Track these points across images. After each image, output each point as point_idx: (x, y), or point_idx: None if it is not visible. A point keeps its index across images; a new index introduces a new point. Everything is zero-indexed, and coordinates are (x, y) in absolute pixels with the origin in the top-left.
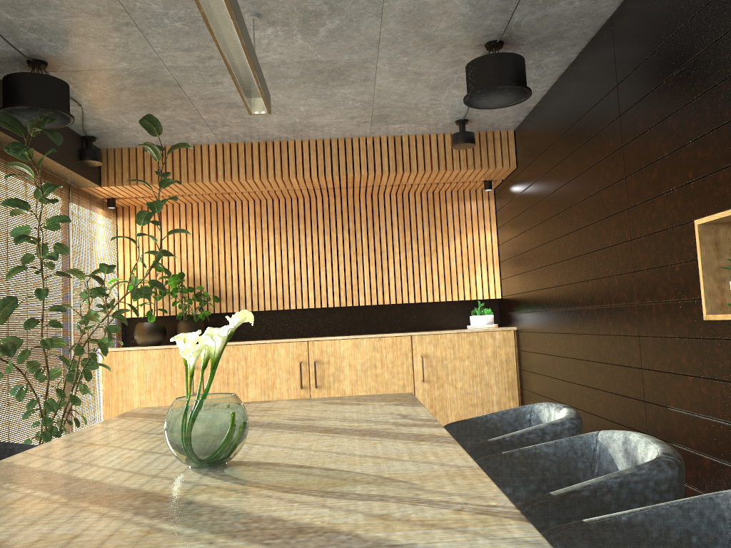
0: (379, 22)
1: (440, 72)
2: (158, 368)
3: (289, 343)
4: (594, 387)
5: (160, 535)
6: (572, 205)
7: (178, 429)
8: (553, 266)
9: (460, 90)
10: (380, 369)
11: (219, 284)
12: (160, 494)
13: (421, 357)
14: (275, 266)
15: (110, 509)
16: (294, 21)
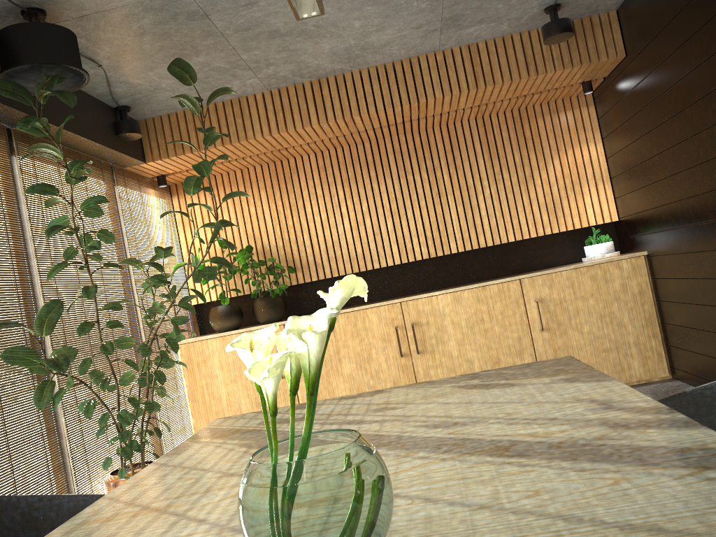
0: None
1: None
2: None
3: (380, 307)
4: None
5: None
6: None
7: (264, 526)
8: (704, 166)
9: None
10: (489, 323)
11: (291, 252)
12: None
13: (536, 302)
14: (349, 223)
15: None
16: None
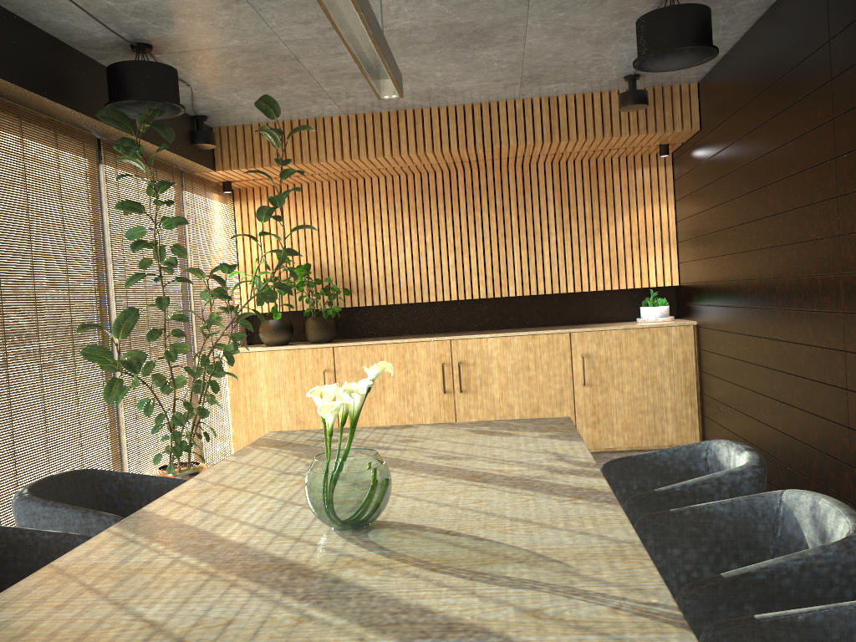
0: None
1: (604, 26)
2: (286, 371)
3: (429, 342)
4: (788, 403)
5: (310, 625)
6: (767, 184)
7: (319, 493)
8: (743, 255)
9: (630, 43)
10: (534, 372)
11: (349, 274)
12: (306, 566)
13: (582, 357)
14: (411, 252)
15: (258, 585)
16: None
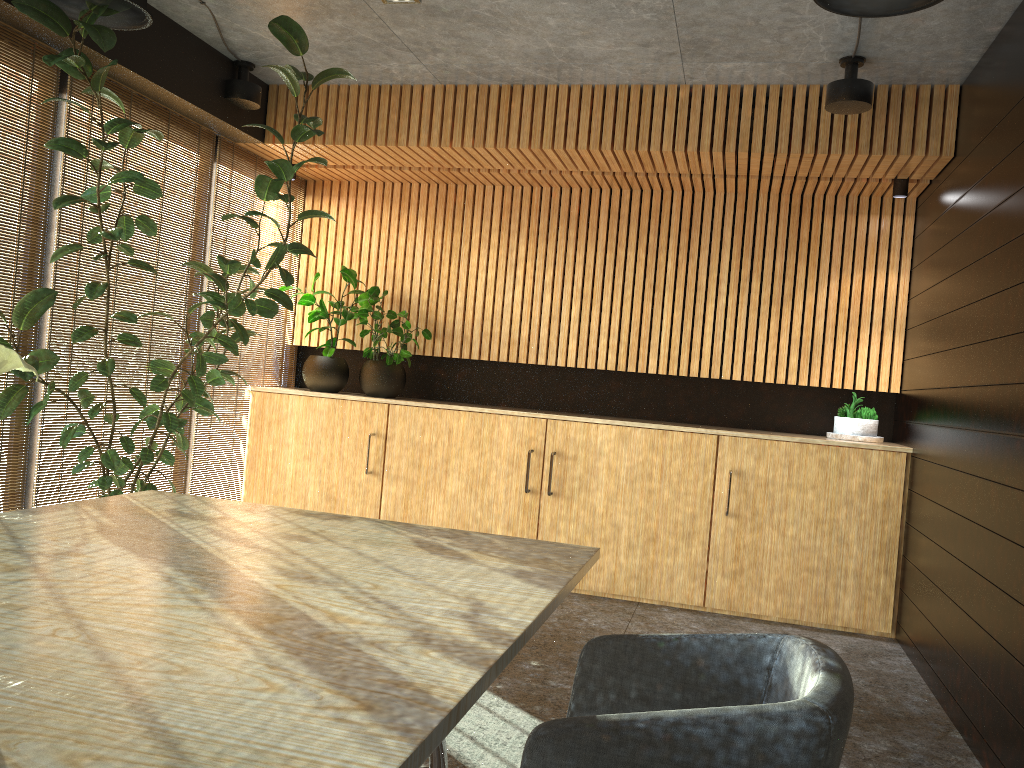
0: None
1: None
2: (324, 426)
3: (518, 418)
4: (1012, 595)
5: None
6: None
7: None
8: (982, 346)
9: None
10: (658, 483)
11: (437, 312)
12: None
13: (729, 473)
14: (522, 294)
15: None
16: None
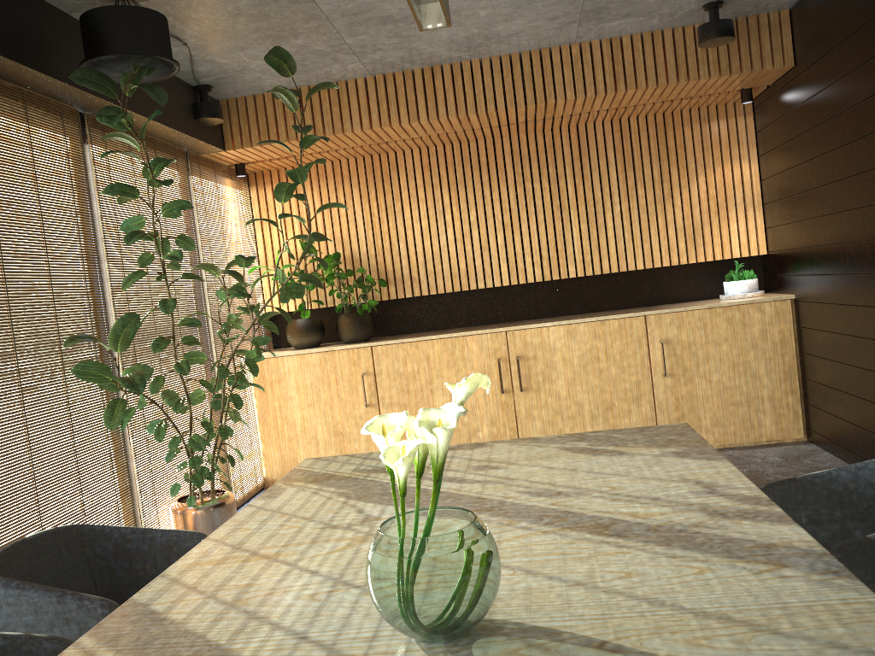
0: None
1: None
2: (319, 376)
3: (482, 335)
4: None
5: None
6: None
7: (391, 589)
8: (866, 210)
9: None
10: (605, 363)
11: (384, 263)
12: None
13: (661, 343)
14: (453, 234)
15: None
16: None
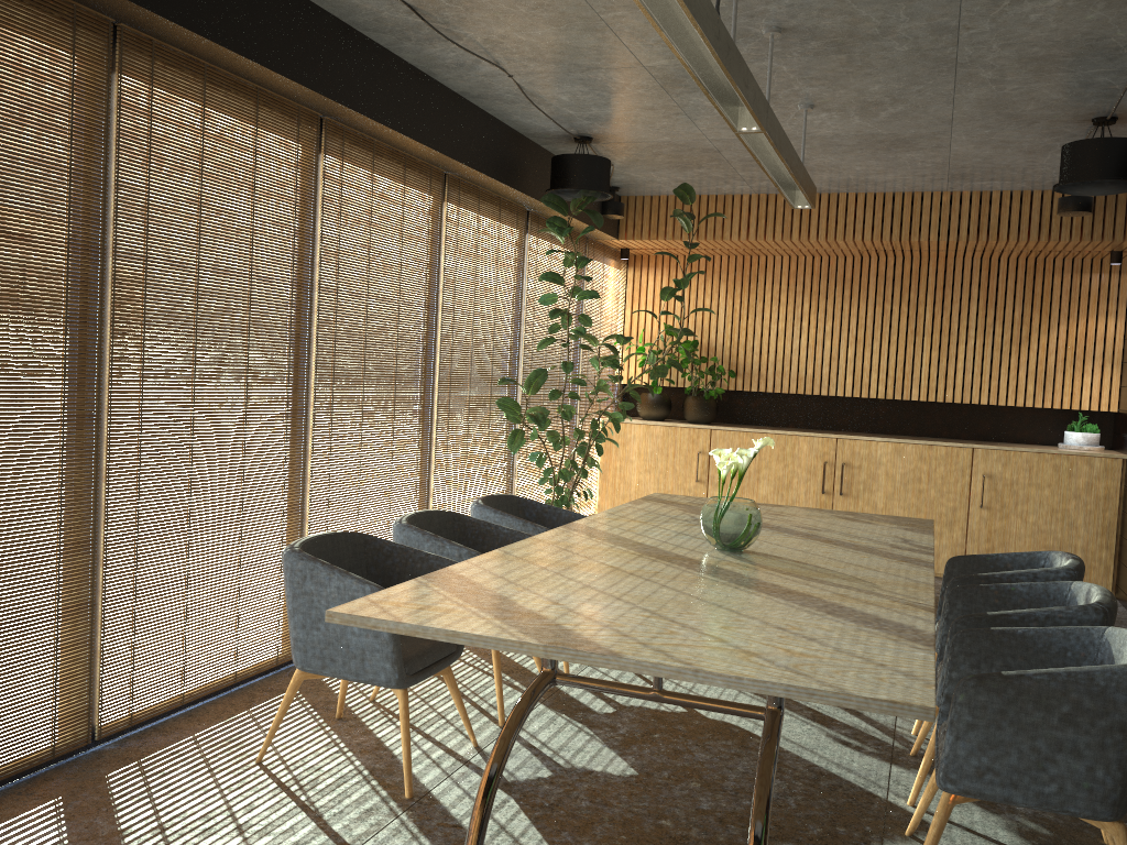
0: (950, 107)
1: (1035, 140)
2: (660, 447)
3: (813, 438)
4: None
5: (706, 580)
6: None
7: (710, 520)
8: None
9: None
10: (926, 485)
11: (737, 355)
12: (699, 561)
13: (982, 476)
14: (807, 340)
15: (670, 563)
16: (851, 108)
